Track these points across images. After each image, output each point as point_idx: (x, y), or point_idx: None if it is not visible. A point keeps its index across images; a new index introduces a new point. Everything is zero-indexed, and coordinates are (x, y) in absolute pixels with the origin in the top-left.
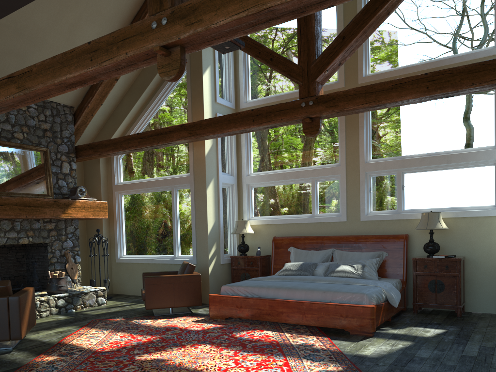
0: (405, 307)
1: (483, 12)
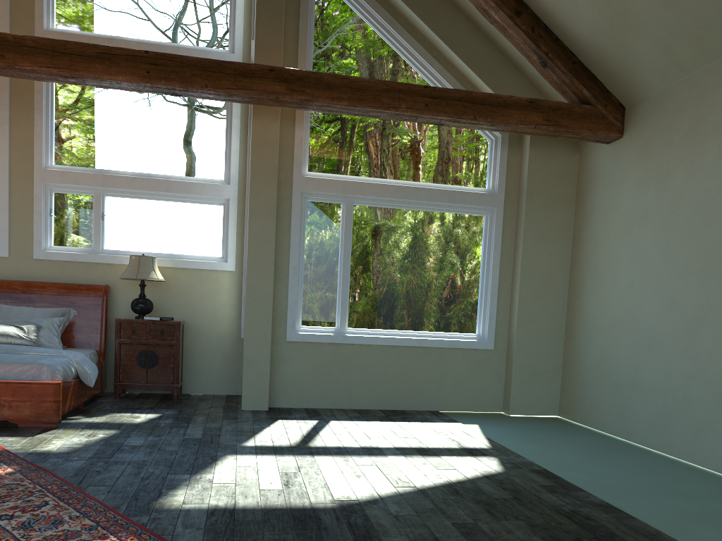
0: (102, 390)
1: (217, 1)
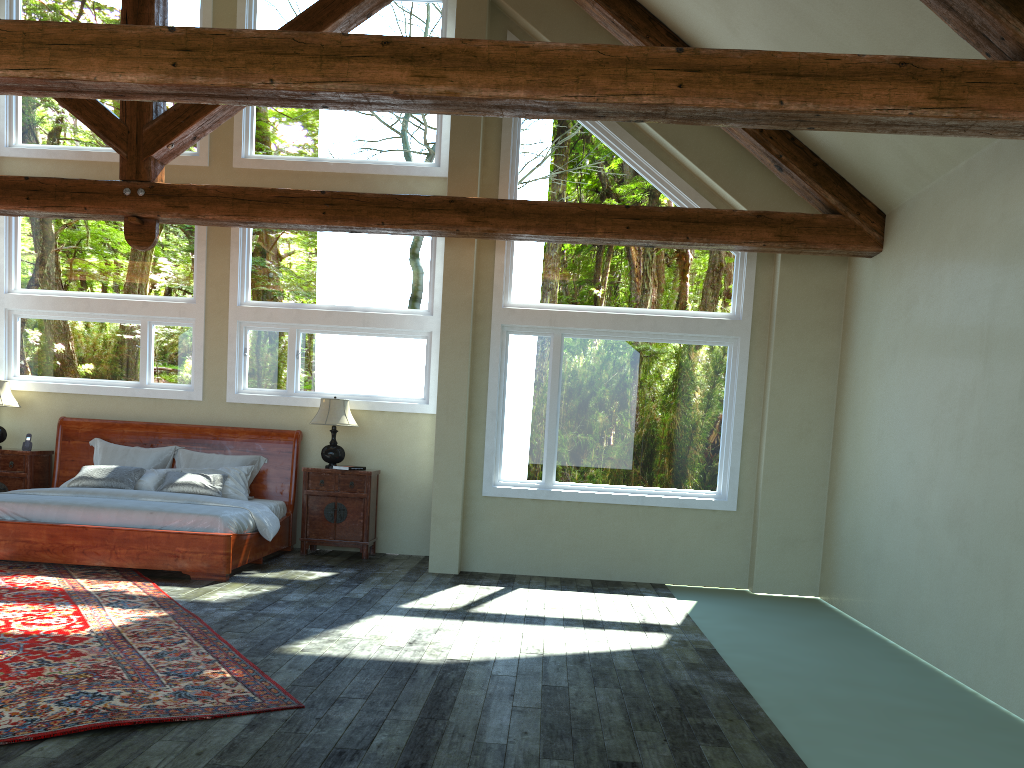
0: (290, 545)
1: None
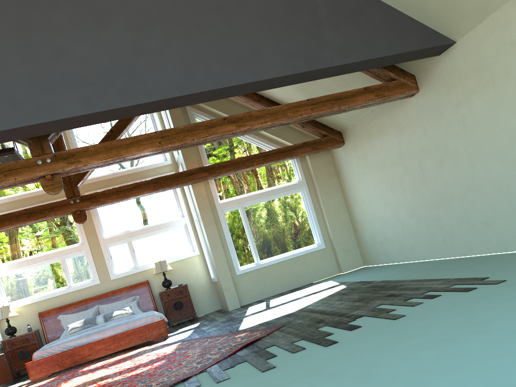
0: None
1: None
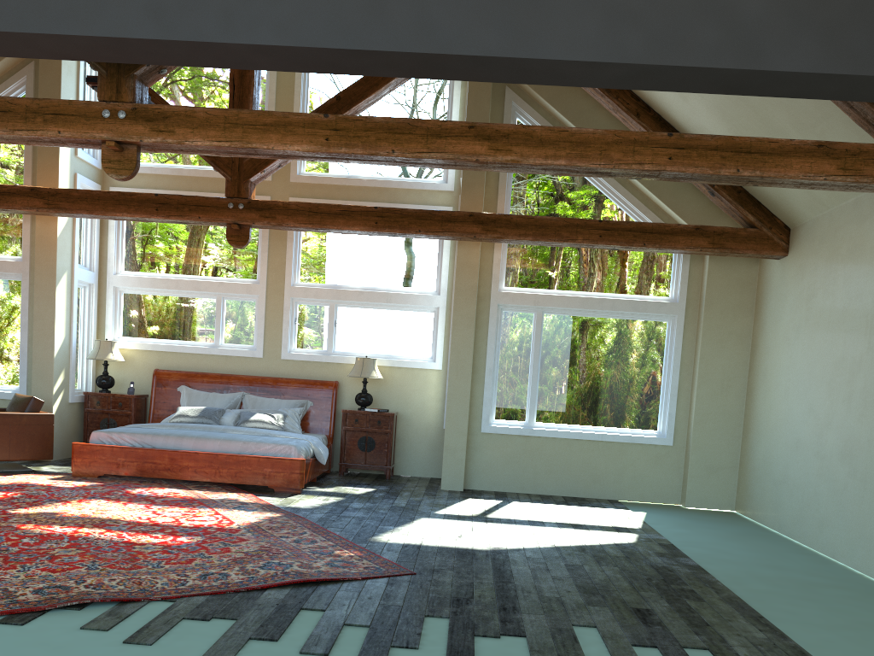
0: (330, 468)
1: None
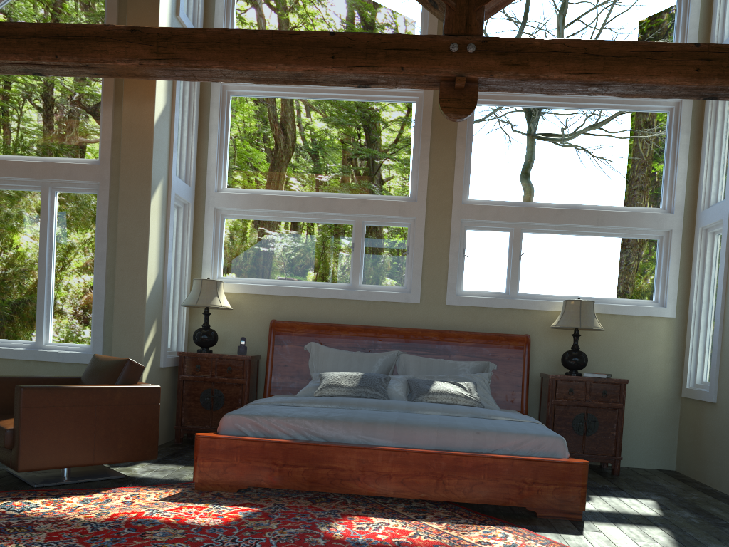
0: None
1: None
